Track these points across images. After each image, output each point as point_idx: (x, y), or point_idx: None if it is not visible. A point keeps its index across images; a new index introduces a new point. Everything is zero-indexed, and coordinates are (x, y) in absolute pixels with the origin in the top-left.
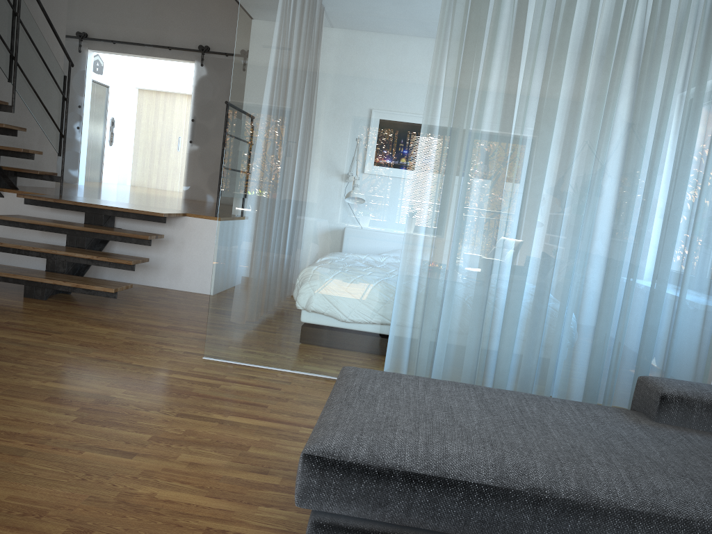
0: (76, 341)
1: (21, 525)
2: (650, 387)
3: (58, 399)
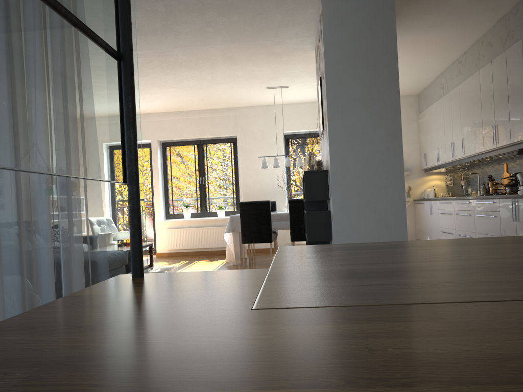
0: None
1: None
2: None
3: None
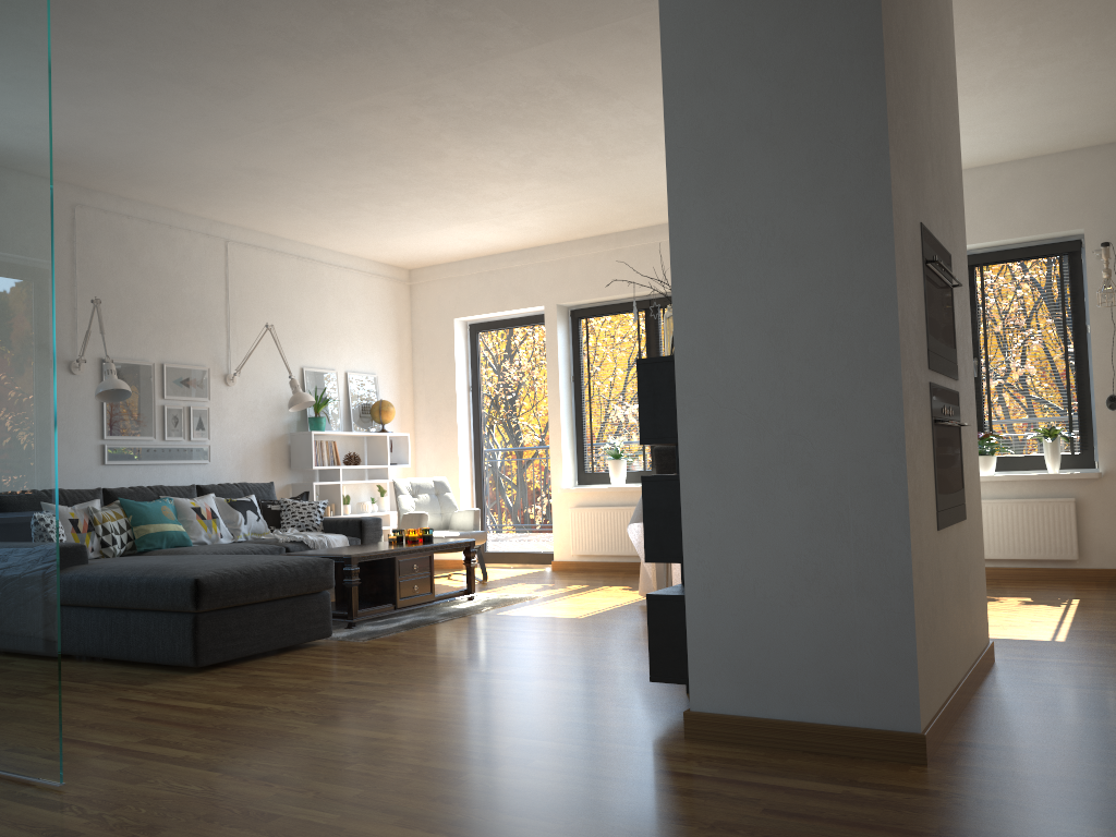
0: (271, 830)
1: (445, 658)
2: (72, 547)
3: (385, 719)
